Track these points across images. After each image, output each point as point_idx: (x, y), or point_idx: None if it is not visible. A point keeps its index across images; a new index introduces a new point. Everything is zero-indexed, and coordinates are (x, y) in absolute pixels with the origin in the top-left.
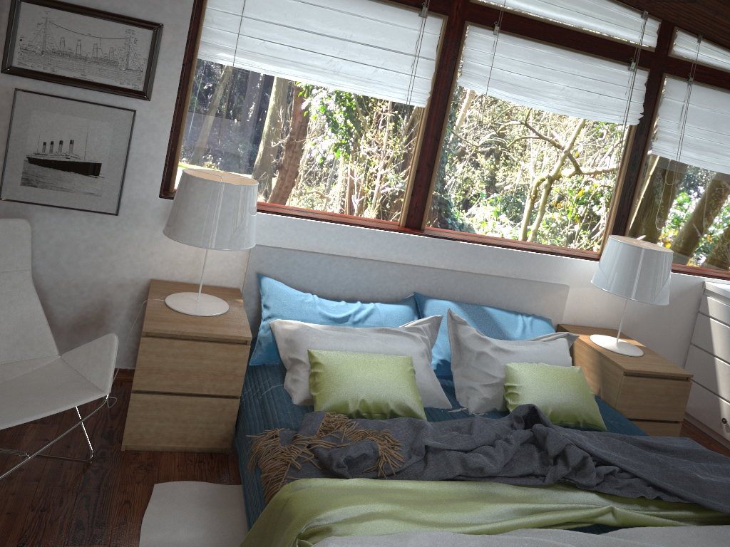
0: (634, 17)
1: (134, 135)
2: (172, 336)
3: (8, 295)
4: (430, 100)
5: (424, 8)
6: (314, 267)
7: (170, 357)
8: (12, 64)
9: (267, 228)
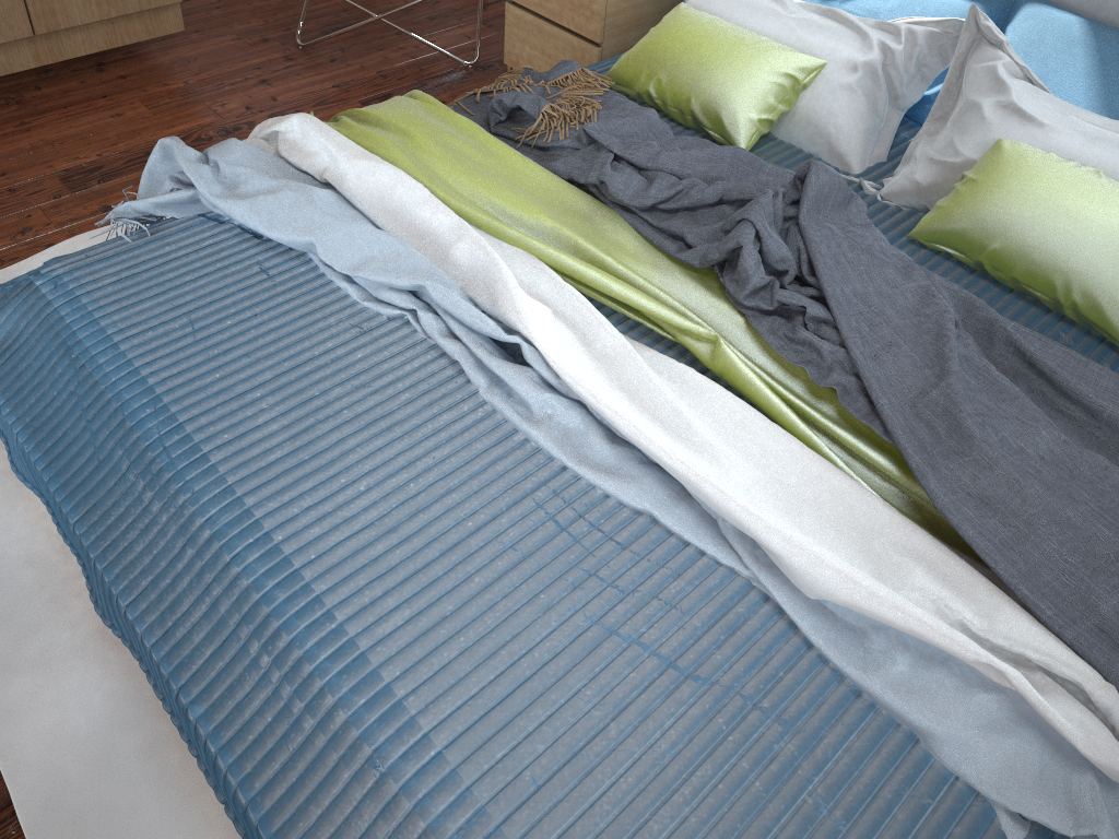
0: None
1: None
2: None
3: None
4: None
5: None
6: None
7: None
8: None
9: None
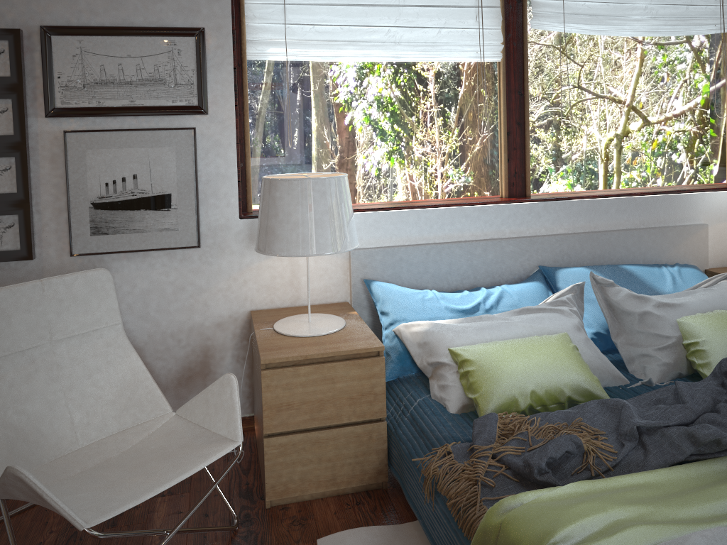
0: None
1: (199, 156)
2: (295, 363)
3: (103, 356)
4: (504, 51)
5: None
6: (422, 261)
7: (298, 387)
8: (55, 105)
9: (362, 229)
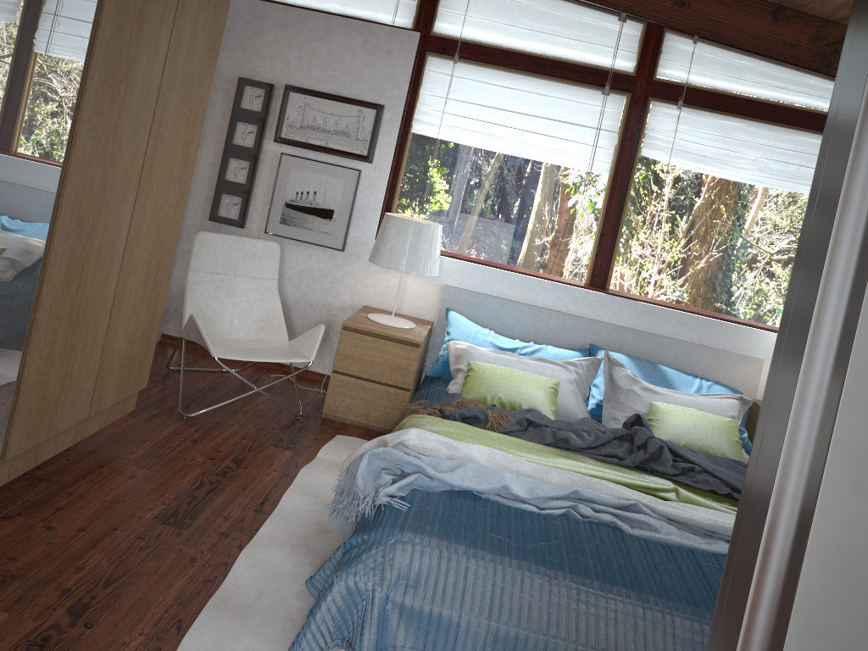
0: None
1: (359, 190)
2: (363, 333)
3: (260, 294)
4: (613, 168)
5: (606, 86)
6: (496, 310)
7: (360, 348)
8: (281, 135)
9: (459, 273)
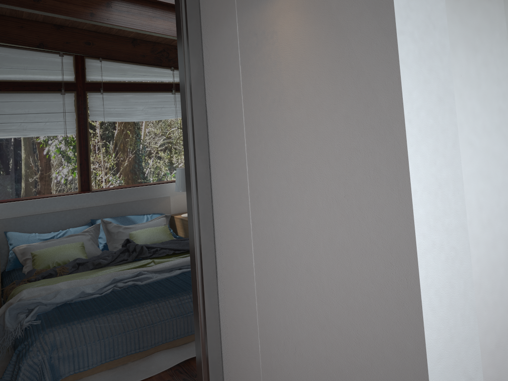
0: (168, 71)
1: None
2: None
3: None
4: (77, 130)
5: (62, 90)
6: (35, 221)
7: None
8: None
9: (6, 210)
